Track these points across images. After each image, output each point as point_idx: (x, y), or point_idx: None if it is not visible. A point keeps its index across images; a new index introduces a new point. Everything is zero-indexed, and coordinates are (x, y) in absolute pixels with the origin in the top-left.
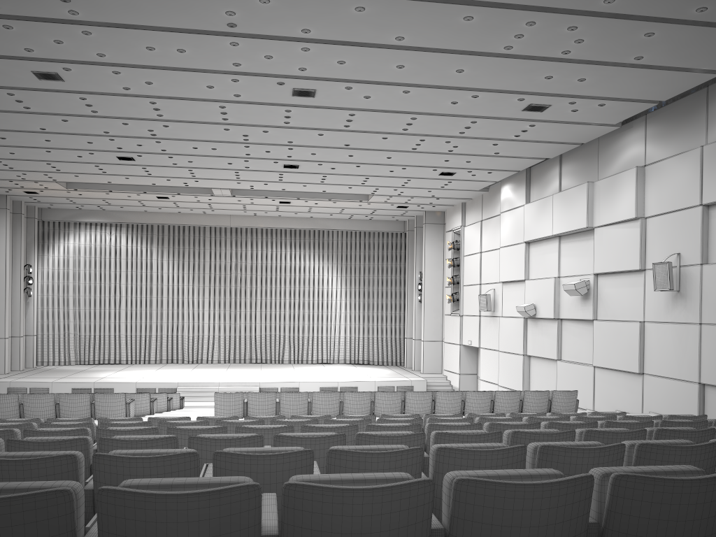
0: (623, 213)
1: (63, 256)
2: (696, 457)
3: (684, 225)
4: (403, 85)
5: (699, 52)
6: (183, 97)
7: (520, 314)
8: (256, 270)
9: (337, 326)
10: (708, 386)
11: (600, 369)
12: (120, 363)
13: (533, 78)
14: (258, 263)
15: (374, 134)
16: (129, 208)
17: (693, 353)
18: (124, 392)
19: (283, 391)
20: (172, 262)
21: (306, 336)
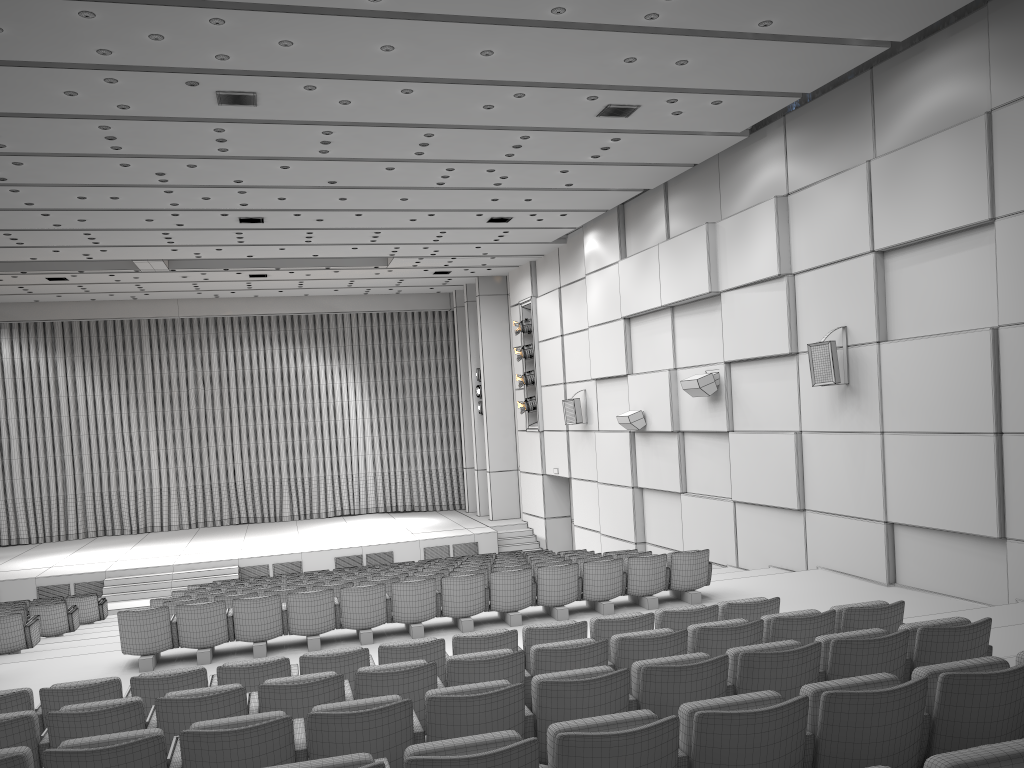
0: (760, 269)
1: None
2: None
3: (849, 283)
4: (400, 80)
5: (856, 12)
6: (31, 113)
7: (624, 427)
8: (228, 382)
9: (361, 458)
10: (899, 526)
11: (744, 505)
12: (19, 544)
13: (606, 62)
14: (230, 371)
15: (372, 163)
16: (6, 297)
17: (875, 477)
18: (16, 595)
19: (277, 568)
20: (91, 378)
21: (315, 477)
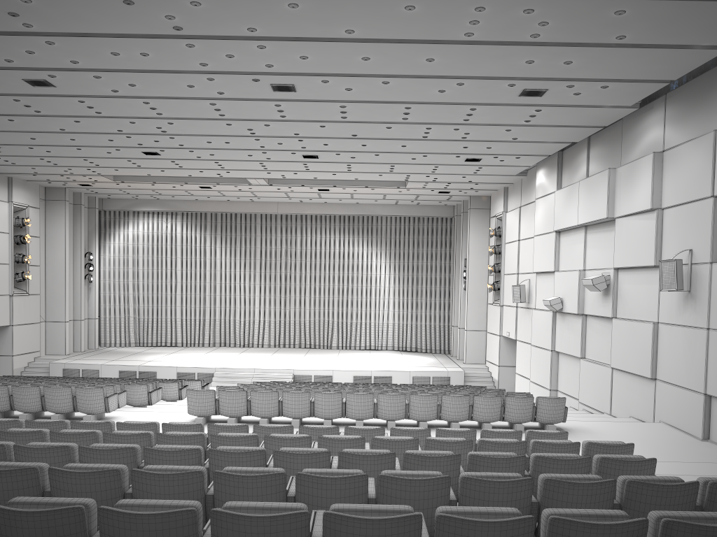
0: (640, 203)
1: (123, 243)
2: (387, 531)
3: (696, 218)
4: (380, 76)
5: (689, 28)
6: (172, 96)
7: (547, 307)
8: (305, 256)
9: (385, 313)
10: (714, 398)
11: (618, 371)
12: (176, 346)
13: (513, 63)
14: (307, 250)
15: (376, 124)
16: (179, 197)
17: (701, 361)
18: (165, 376)
19: (317, 378)
20: (224, 249)
21: (354, 322)
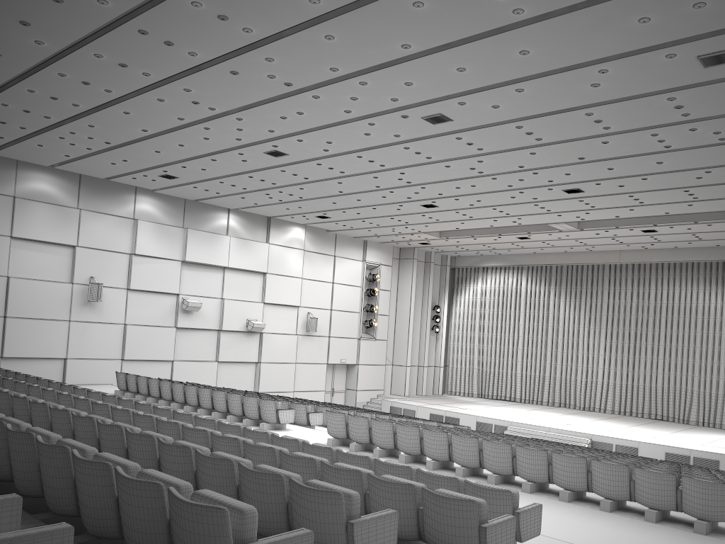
0: None
1: (471, 298)
2: None
3: None
4: (504, 85)
5: None
6: (372, 147)
7: None
8: (660, 312)
9: None
10: None
11: None
12: (516, 401)
13: (626, 28)
14: (662, 304)
15: (585, 141)
16: (515, 250)
17: None
18: (466, 423)
19: (618, 449)
20: (568, 303)
21: (720, 394)
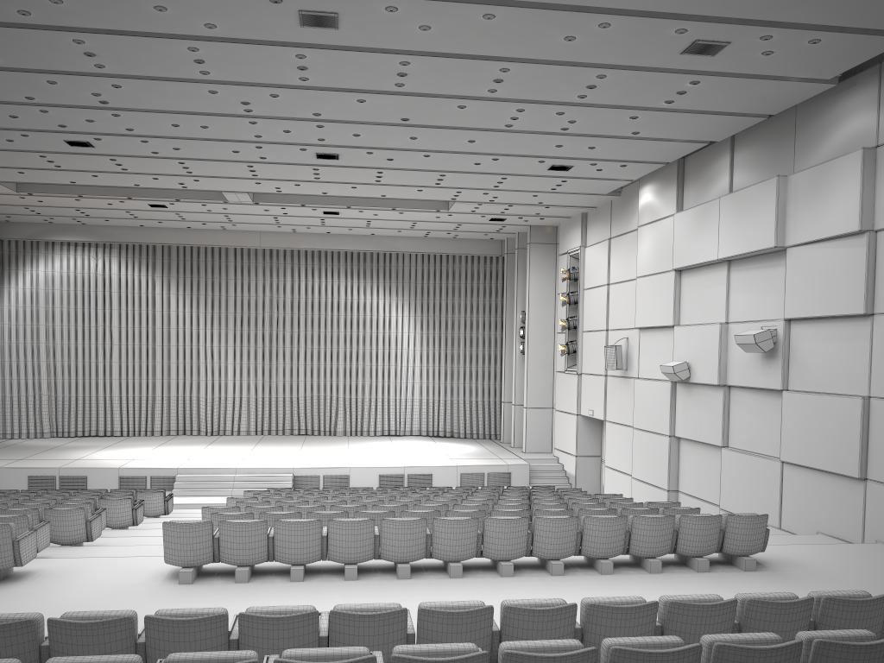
0: (837, 224)
1: (30, 288)
2: None
3: None
4: (483, 3)
5: None
6: (125, 31)
7: (666, 376)
8: (298, 308)
9: (409, 385)
10: None
11: (793, 466)
12: (113, 435)
13: None
14: (301, 299)
15: (444, 100)
16: (117, 221)
17: None
18: (101, 482)
19: (327, 480)
20: (182, 297)
21: (367, 399)
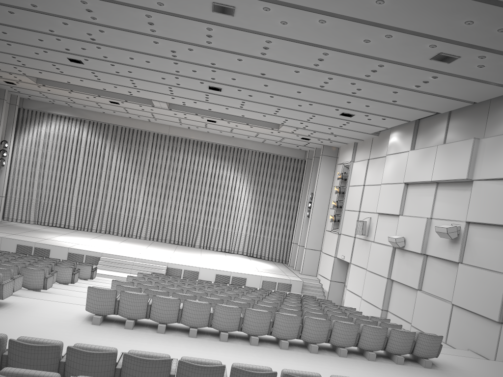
0: None
1: (35, 138)
2: None
3: None
4: (320, 13)
5: None
6: (111, 0)
7: (390, 243)
8: (184, 172)
9: (240, 225)
10: None
11: (458, 308)
12: (69, 228)
13: (452, 22)
14: (187, 167)
15: (287, 66)
16: (90, 107)
17: None
18: (58, 254)
19: (186, 272)
20: (120, 156)
21: (215, 229)
